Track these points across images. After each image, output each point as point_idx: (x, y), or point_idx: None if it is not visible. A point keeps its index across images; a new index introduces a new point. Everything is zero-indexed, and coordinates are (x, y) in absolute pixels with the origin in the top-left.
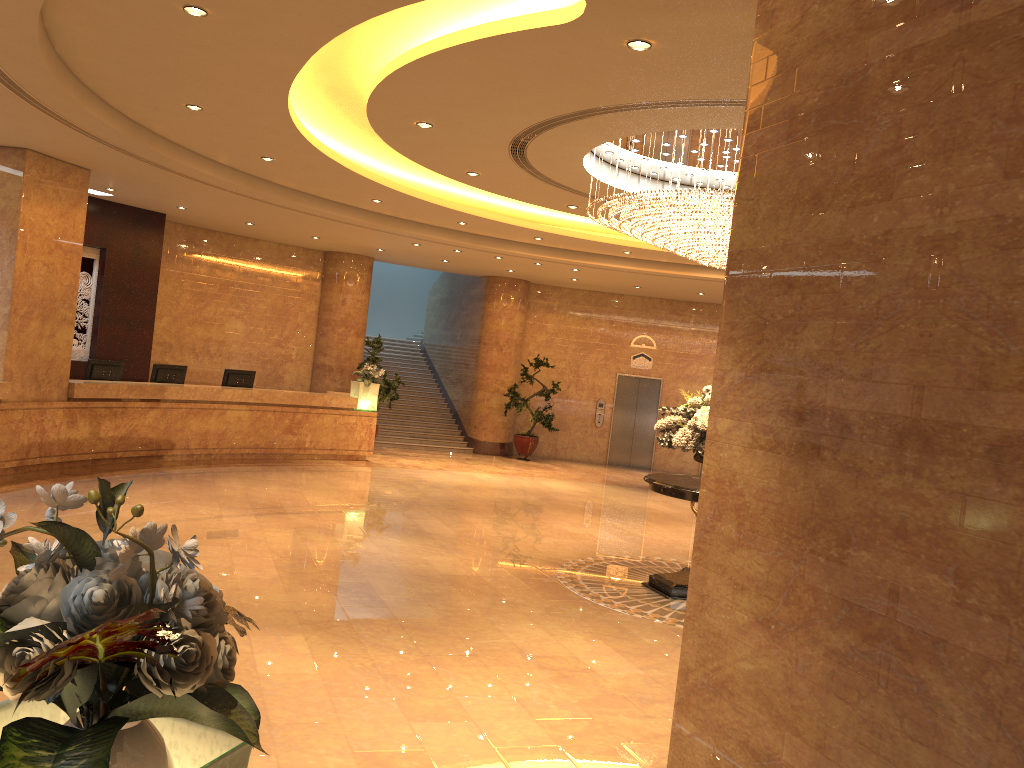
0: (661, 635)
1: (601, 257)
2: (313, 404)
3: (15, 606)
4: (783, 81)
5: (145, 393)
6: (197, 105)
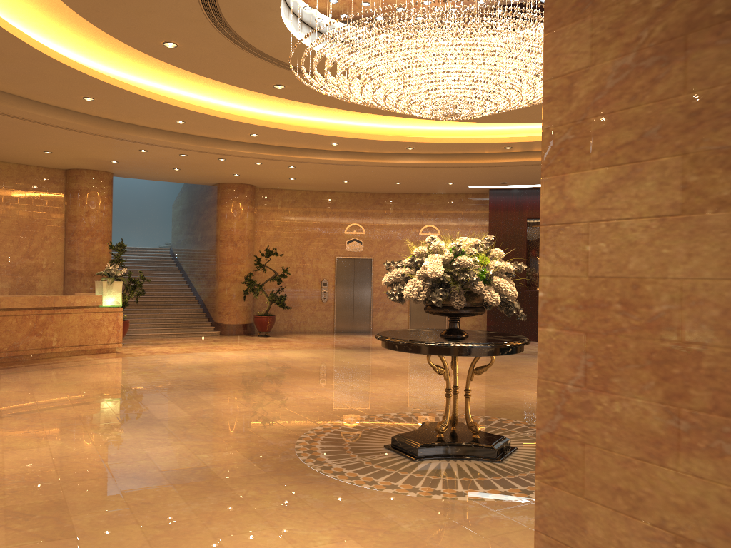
0: (420, 515)
1: (312, 151)
2: (57, 305)
3: None
4: None
5: None
6: None
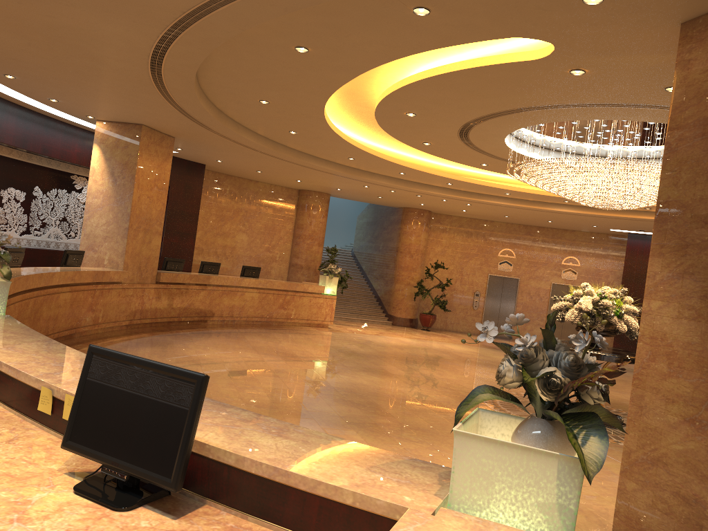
0: None
1: (488, 196)
2: (297, 289)
3: (536, 362)
4: (698, 102)
5: (199, 280)
6: (266, 100)
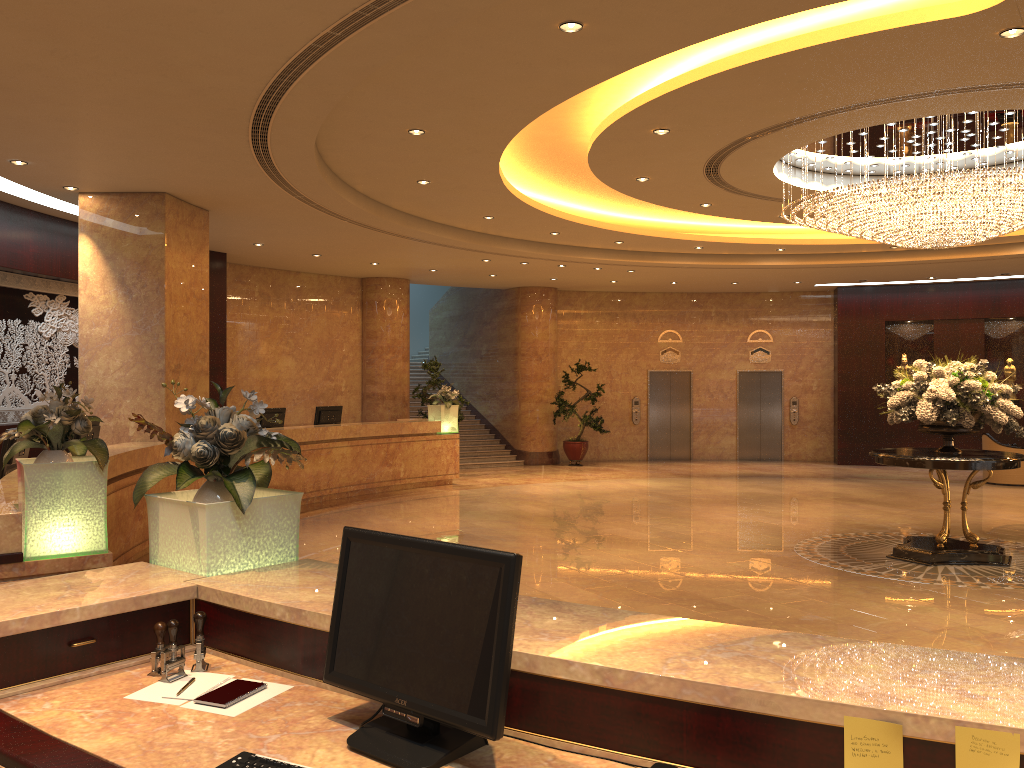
0: (988, 597)
1: (667, 255)
2: (403, 432)
3: None
4: None
5: None
6: (422, 129)
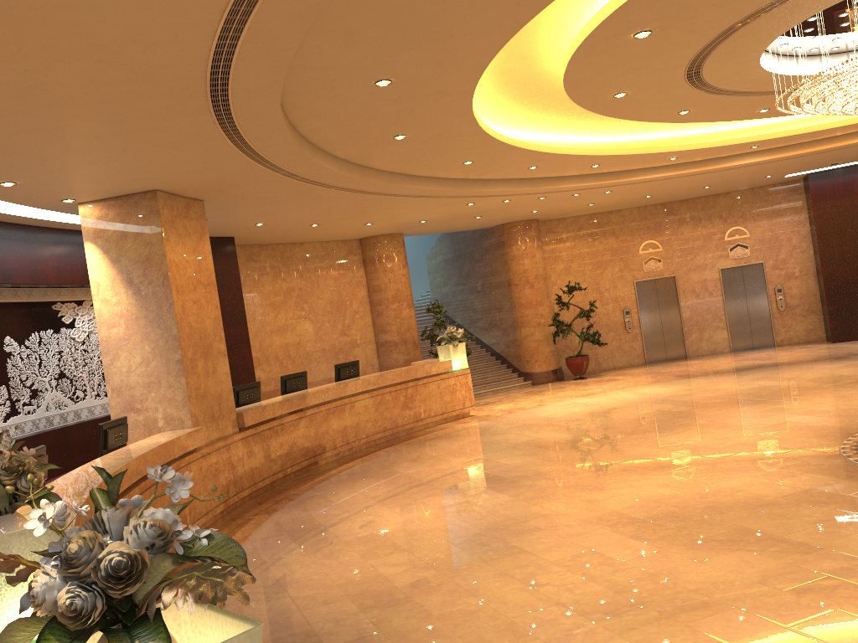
0: None
1: (642, 171)
2: (418, 376)
3: None
4: None
5: (293, 405)
6: (388, 79)
